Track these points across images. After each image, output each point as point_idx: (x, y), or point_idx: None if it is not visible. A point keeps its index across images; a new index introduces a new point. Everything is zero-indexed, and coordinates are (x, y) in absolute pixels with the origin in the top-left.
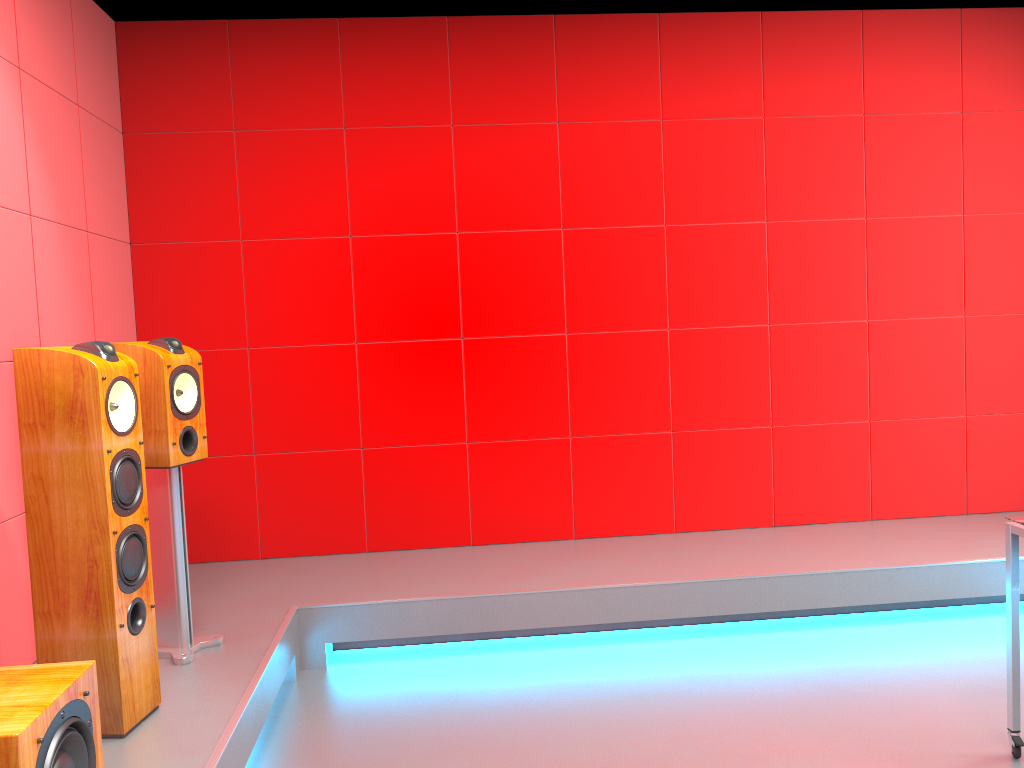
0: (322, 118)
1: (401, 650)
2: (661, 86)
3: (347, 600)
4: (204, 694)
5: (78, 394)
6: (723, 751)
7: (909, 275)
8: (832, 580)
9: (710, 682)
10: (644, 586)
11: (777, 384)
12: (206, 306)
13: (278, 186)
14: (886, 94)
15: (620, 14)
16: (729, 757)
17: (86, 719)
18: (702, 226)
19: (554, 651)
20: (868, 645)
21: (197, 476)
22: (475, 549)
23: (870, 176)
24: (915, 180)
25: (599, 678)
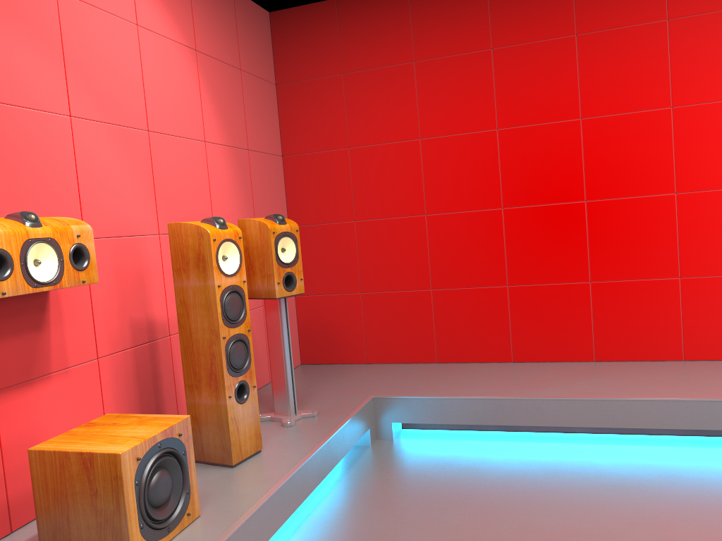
0: (398, 57)
1: (447, 433)
2: None
3: (407, 394)
4: (290, 446)
5: (200, 250)
6: (671, 539)
7: None
8: None
9: (682, 483)
10: (635, 401)
11: None
12: (328, 194)
13: (371, 108)
14: None
15: None
16: None
17: (181, 450)
18: (706, 105)
19: (560, 445)
20: None
21: (325, 307)
22: (513, 365)
23: None
24: None
25: (587, 469)
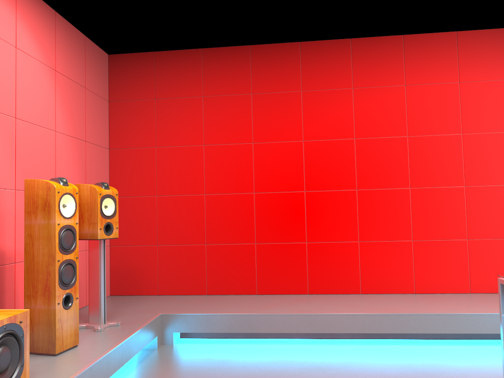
0: (193, 92)
1: (211, 340)
2: (352, 72)
3: (185, 312)
4: (99, 343)
5: (47, 198)
6: None
7: (487, 163)
8: (433, 318)
9: (356, 364)
10: (330, 315)
11: (415, 218)
12: (139, 176)
13: (172, 123)
14: (471, 71)
15: (332, 40)
16: None
17: (20, 334)
18: (373, 138)
19: (284, 345)
20: (451, 354)
21: (131, 254)
22: (257, 296)
23: (463, 112)
24: (489, 114)
25: (300, 358)
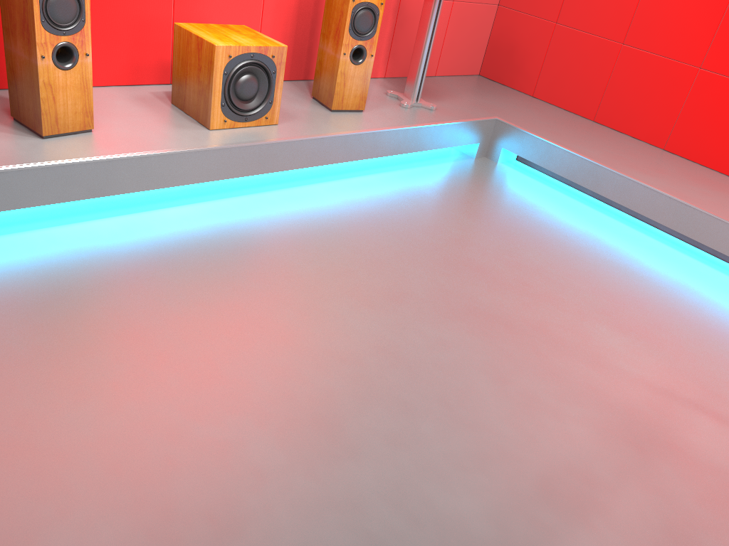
0: None
1: (547, 179)
2: None
3: (525, 129)
4: (385, 118)
5: None
6: (609, 311)
7: None
8: None
9: (687, 296)
10: (717, 219)
11: None
12: None
13: None
14: None
15: None
16: (605, 315)
17: (271, 69)
18: None
19: (628, 228)
20: None
21: (520, 26)
22: (659, 152)
23: None
24: None
25: (622, 251)
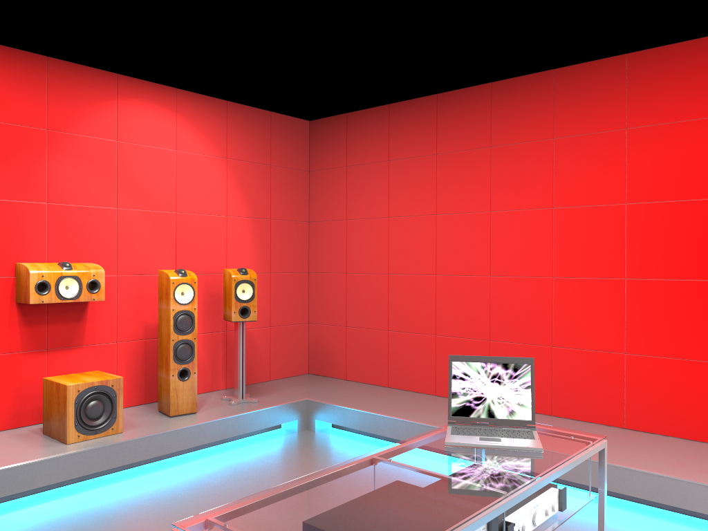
0: (380, 156)
1: (353, 435)
2: (553, 116)
3: (327, 401)
4: (213, 414)
5: (167, 288)
6: None
7: None
8: None
9: None
10: None
11: (630, 323)
12: (332, 252)
13: (361, 192)
14: None
15: (529, 74)
16: None
17: (112, 394)
18: (578, 208)
19: None
20: None
21: (325, 334)
22: (432, 397)
23: None
24: None
25: None
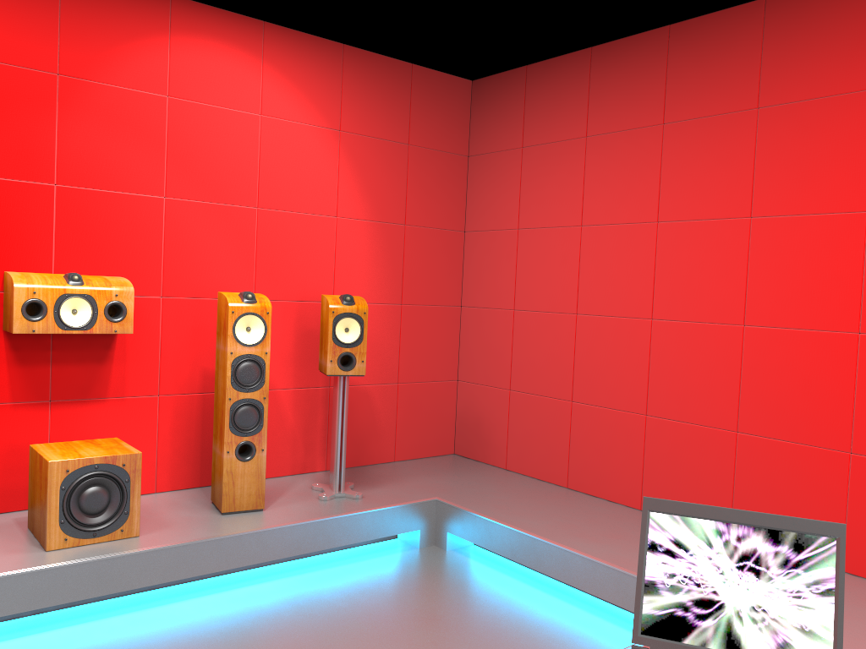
0: (573, 131)
1: (503, 562)
2: None
3: (466, 506)
4: (286, 514)
5: (225, 319)
6: None
7: None
8: None
9: None
10: None
11: None
12: (495, 277)
13: (542, 187)
14: None
15: None
16: None
17: (123, 477)
18: None
19: (581, 613)
20: None
21: (480, 398)
22: (634, 513)
23: None
24: None
25: (556, 642)
